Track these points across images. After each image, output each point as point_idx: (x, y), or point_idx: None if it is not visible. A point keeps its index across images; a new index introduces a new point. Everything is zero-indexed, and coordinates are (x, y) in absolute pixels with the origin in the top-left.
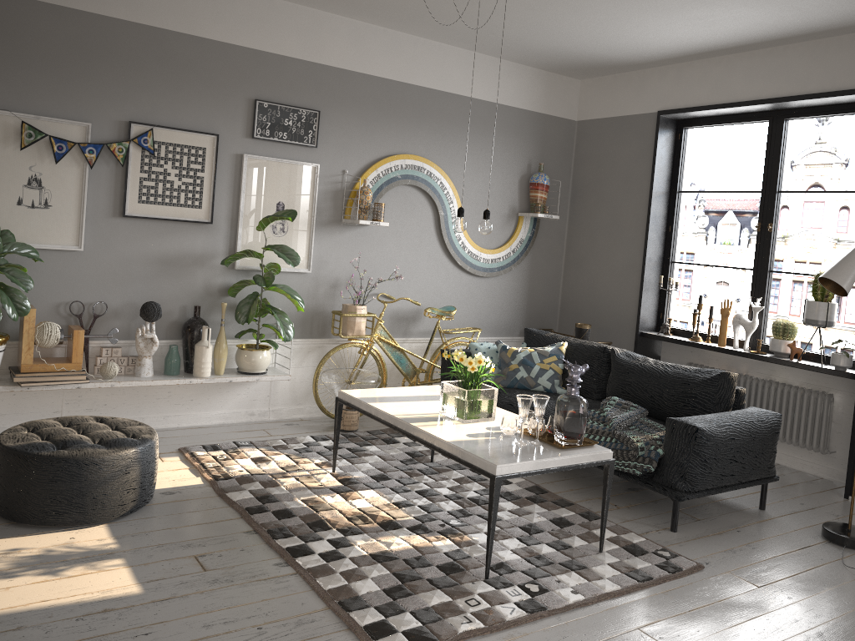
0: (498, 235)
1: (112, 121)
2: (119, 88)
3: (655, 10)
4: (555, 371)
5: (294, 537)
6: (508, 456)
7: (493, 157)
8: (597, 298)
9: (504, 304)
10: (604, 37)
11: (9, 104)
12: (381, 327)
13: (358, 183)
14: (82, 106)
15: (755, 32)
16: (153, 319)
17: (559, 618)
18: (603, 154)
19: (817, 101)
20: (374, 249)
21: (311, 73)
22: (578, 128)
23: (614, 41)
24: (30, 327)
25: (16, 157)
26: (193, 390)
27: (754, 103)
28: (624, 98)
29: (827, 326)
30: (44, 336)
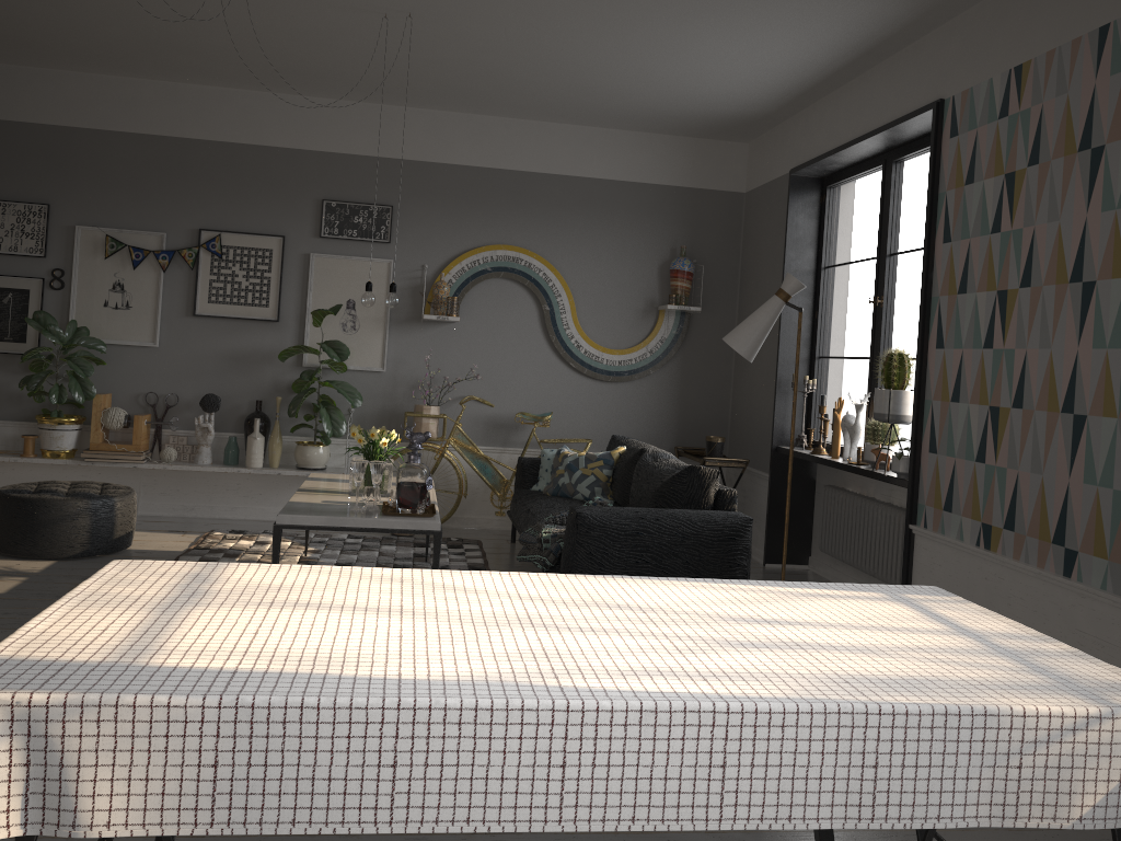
0: (630, 333)
1: (185, 230)
2: (192, 200)
3: (659, 54)
4: (597, 478)
5: None
6: (312, 512)
7: (618, 242)
8: (752, 408)
9: (643, 415)
10: (672, 91)
11: (100, 221)
12: (459, 431)
13: (439, 277)
14: (160, 218)
15: (805, 59)
16: (208, 409)
17: None
18: (759, 230)
19: (896, 133)
20: (462, 348)
21: (383, 168)
22: (746, 202)
23: (689, 93)
24: (98, 410)
25: (103, 265)
26: (262, 484)
27: (847, 145)
28: (773, 158)
29: (892, 421)
30: (108, 419)
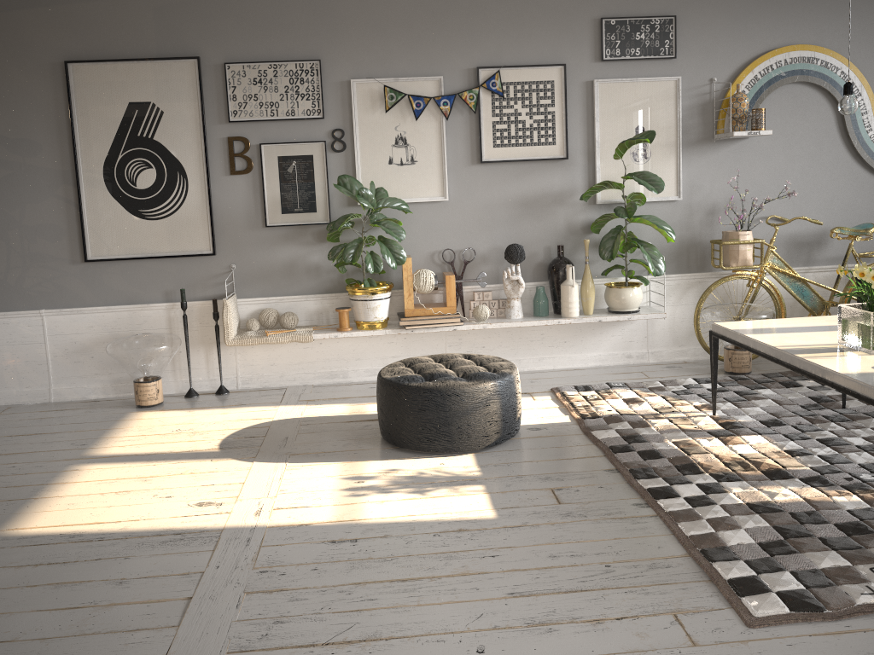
0: None
1: (461, 70)
2: (464, 37)
3: None
4: None
5: (658, 478)
6: None
7: None
8: None
9: None
10: None
11: (372, 72)
12: (774, 255)
13: (730, 90)
14: (433, 61)
15: None
16: (516, 261)
17: None
18: None
19: None
20: (757, 165)
21: None
22: None
23: None
24: (408, 275)
25: (383, 120)
26: (565, 332)
27: None
28: None
29: None
30: (420, 283)
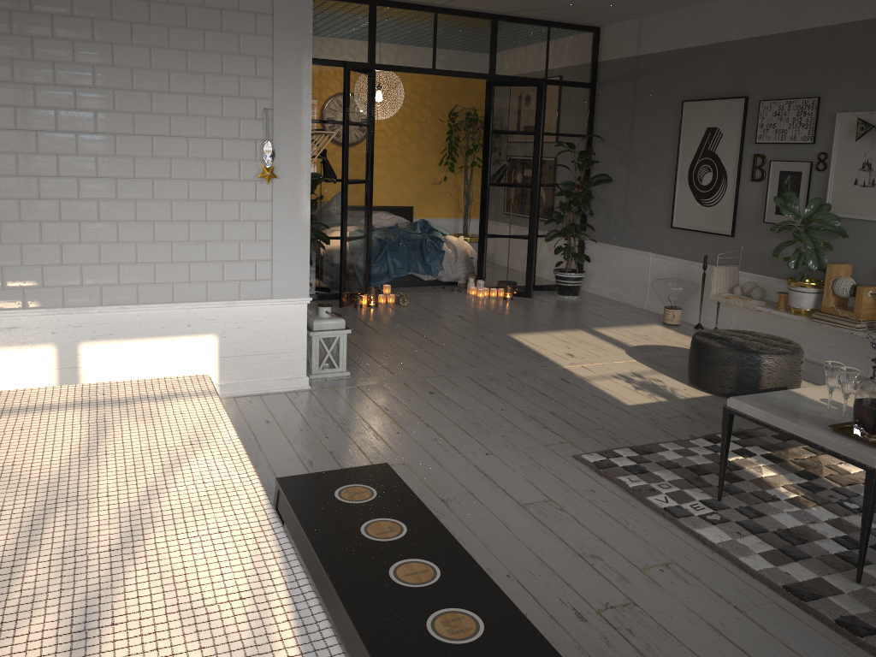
0: None
1: None
2: None
3: None
4: None
5: (737, 438)
6: (767, 404)
7: None
8: None
9: None
10: None
11: (856, 106)
12: None
13: None
14: None
15: None
16: None
17: (671, 526)
18: None
19: None
20: None
21: None
22: None
23: None
24: (829, 278)
25: (855, 147)
26: None
27: None
28: None
29: None
30: (834, 287)
